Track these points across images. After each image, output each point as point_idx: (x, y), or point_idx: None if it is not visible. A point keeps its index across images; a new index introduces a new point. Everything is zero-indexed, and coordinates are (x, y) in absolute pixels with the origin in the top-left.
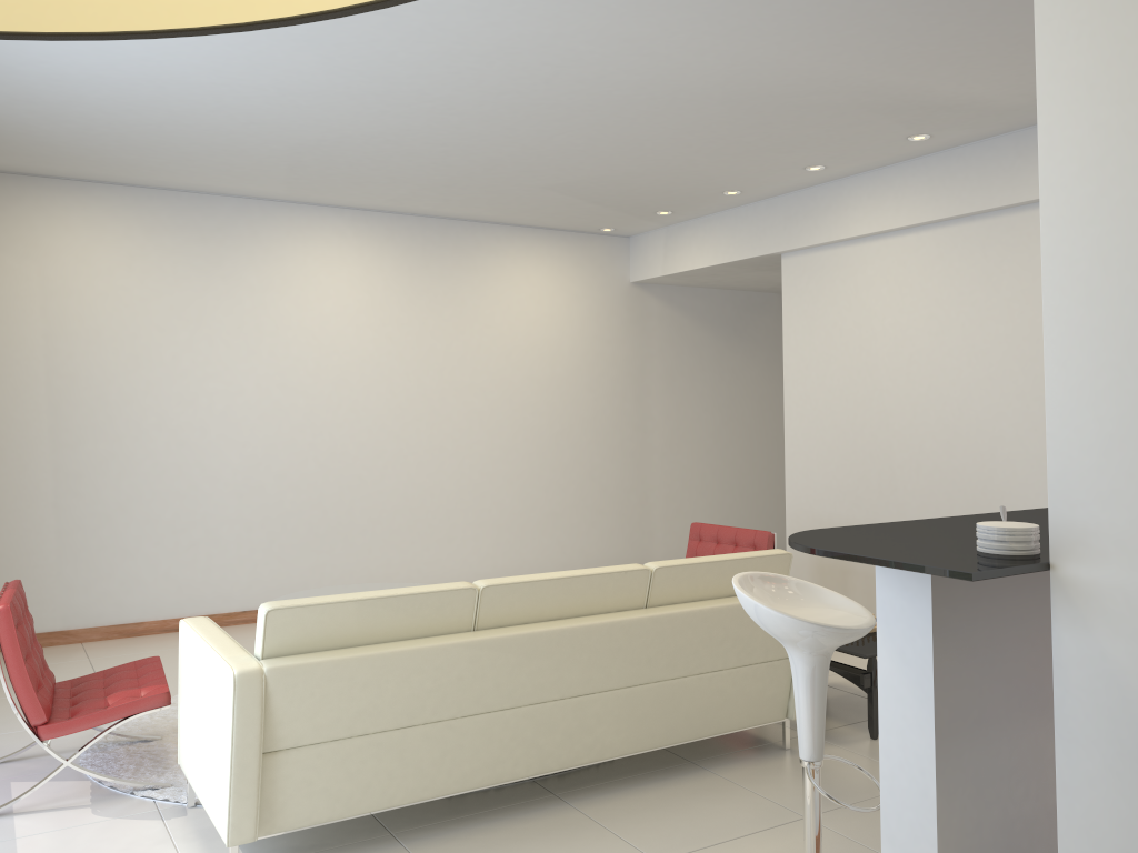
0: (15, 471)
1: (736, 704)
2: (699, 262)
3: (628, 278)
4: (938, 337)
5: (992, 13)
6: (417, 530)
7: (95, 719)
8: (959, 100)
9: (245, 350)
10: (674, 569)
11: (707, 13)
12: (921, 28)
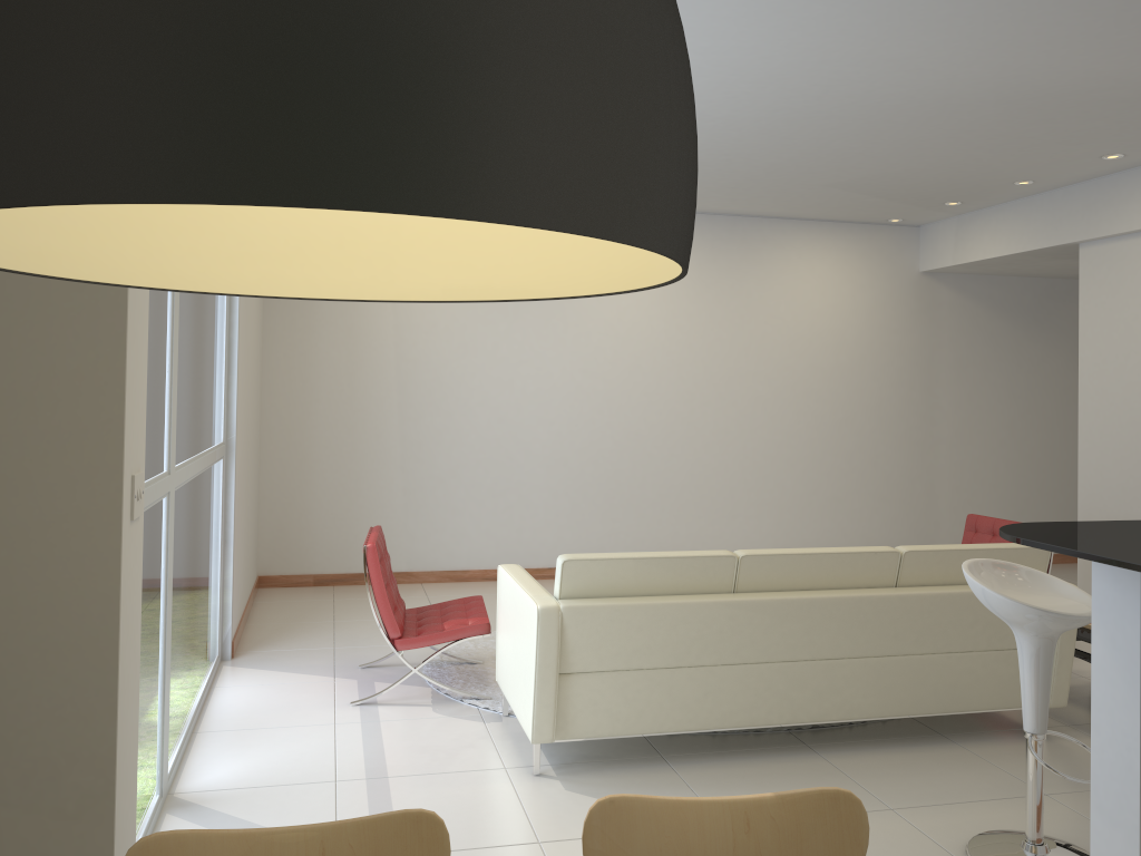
0: (372, 438)
1: (986, 685)
2: (991, 252)
3: (917, 267)
4: None
5: None
6: (702, 506)
7: (434, 638)
8: None
9: (552, 339)
10: (923, 553)
11: (966, 33)
12: None
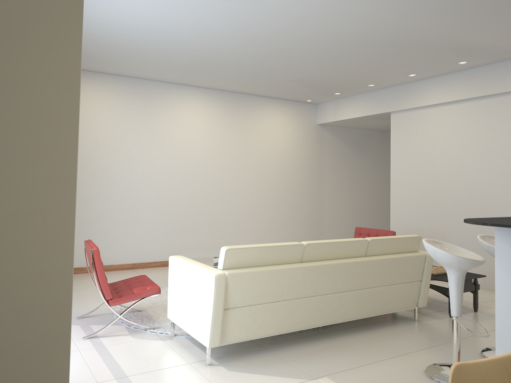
0: None
1: (398, 299)
2: (351, 115)
3: (316, 122)
4: (465, 149)
5: None
6: (226, 229)
7: (131, 298)
8: (487, 46)
9: (157, 148)
10: (377, 240)
11: (397, 5)
12: (484, 14)
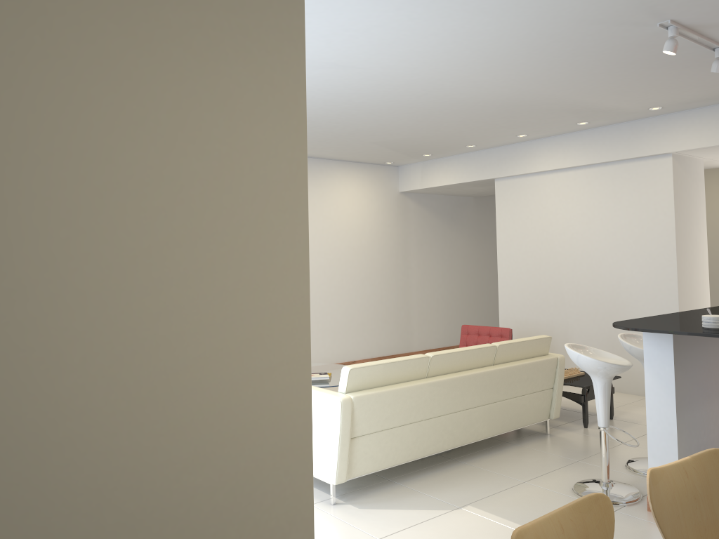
0: None
1: (529, 412)
2: (444, 182)
3: (398, 189)
4: (587, 225)
5: (648, 76)
6: None
7: None
8: (612, 108)
9: None
10: (505, 345)
11: (519, 72)
12: (613, 80)
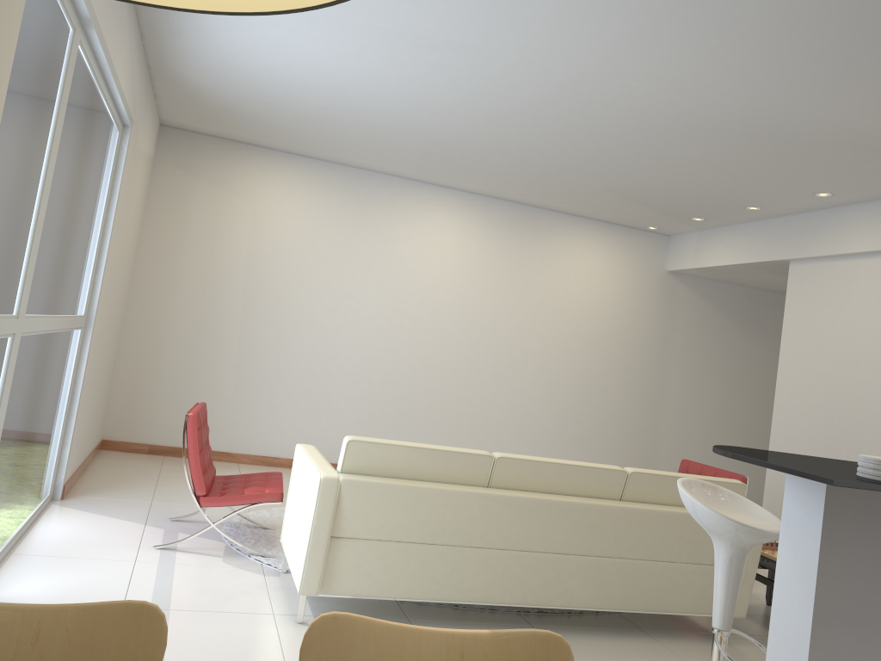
0: (215, 339)
1: (683, 592)
2: (722, 261)
3: (664, 267)
4: None
5: None
6: (475, 431)
7: (234, 500)
8: None
9: (374, 281)
10: (646, 475)
11: (727, 64)
12: None
